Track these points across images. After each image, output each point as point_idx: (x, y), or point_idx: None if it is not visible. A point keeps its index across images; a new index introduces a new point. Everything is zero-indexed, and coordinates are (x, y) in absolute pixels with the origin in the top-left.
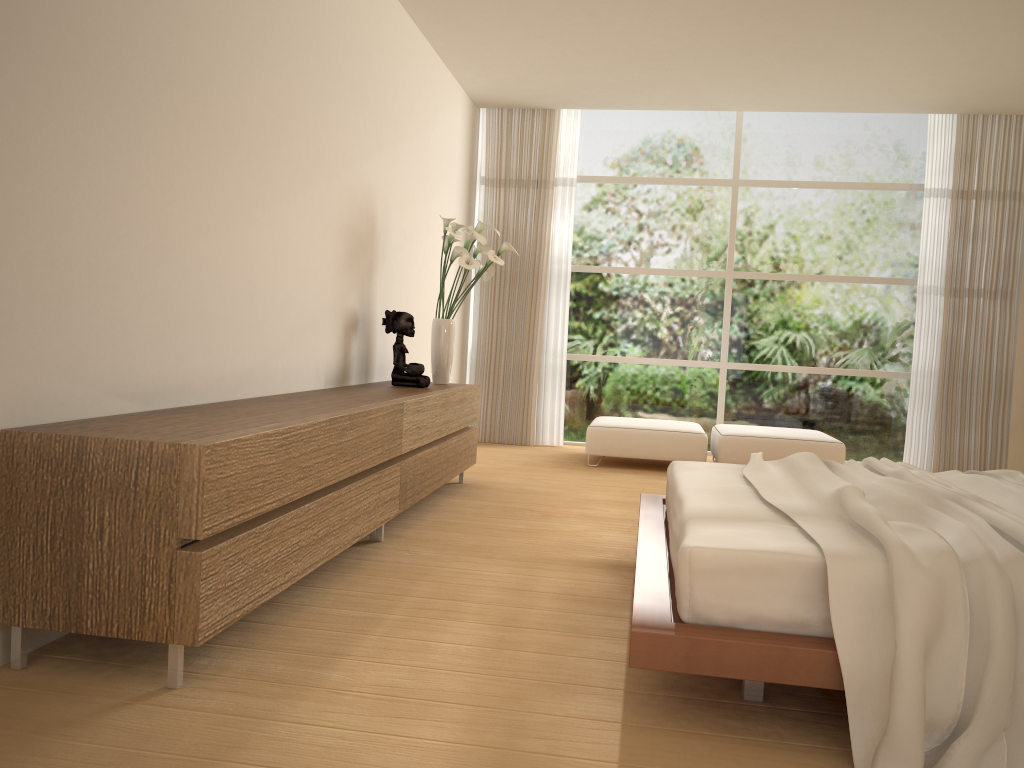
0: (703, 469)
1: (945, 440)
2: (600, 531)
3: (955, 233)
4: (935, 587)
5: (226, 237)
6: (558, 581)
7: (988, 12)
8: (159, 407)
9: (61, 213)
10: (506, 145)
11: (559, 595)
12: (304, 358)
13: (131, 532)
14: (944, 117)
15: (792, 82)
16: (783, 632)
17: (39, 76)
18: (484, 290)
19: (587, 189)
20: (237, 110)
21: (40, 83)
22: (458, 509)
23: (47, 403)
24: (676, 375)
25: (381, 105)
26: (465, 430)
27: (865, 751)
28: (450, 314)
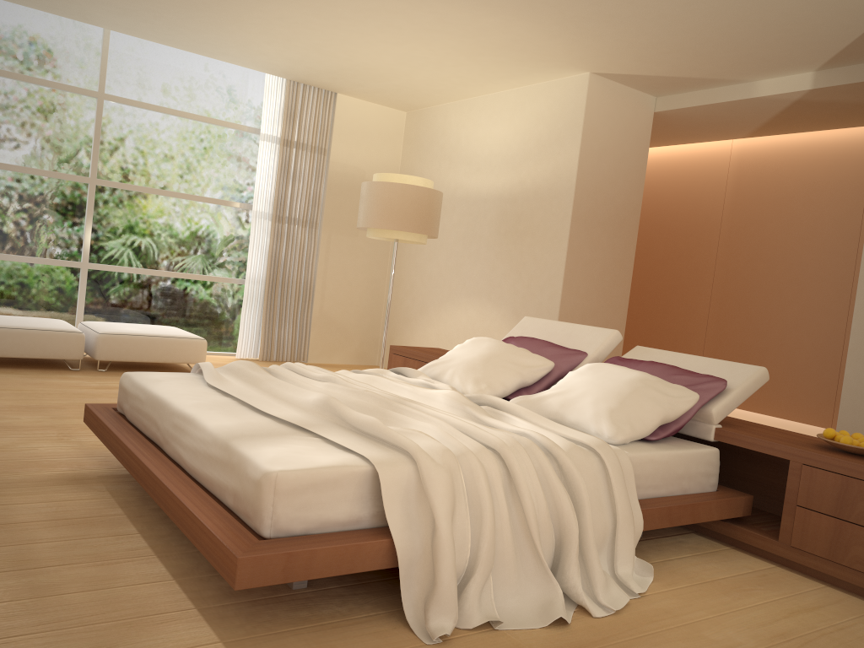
0: (168, 381)
1: (269, 333)
2: (31, 443)
3: (281, 172)
4: (451, 479)
5: None
6: (36, 506)
7: (343, 15)
8: None
9: None
10: None
11: (51, 522)
12: None
13: None
14: (276, 79)
15: (171, 20)
16: (343, 530)
17: None
18: None
19: None
20: None
21: None
22: None
23: None
24: (36, 272)
25: None
26: None
27: (413, 609)
28: None
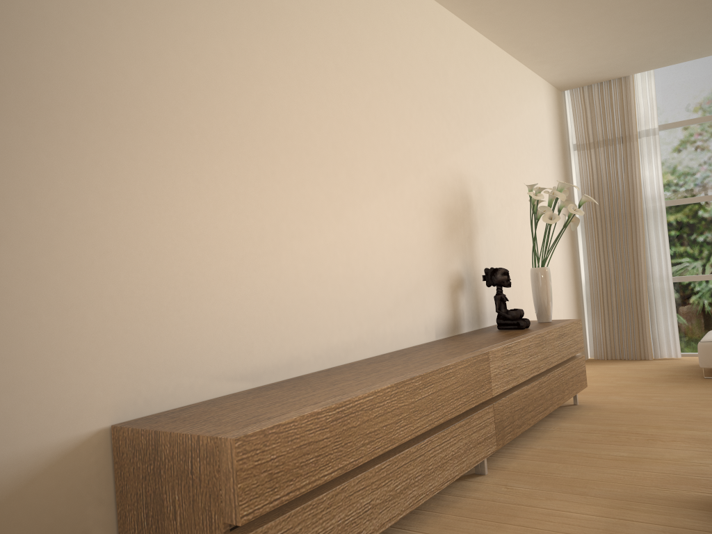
0: None
1: None
2: (708, 458)
3: None
4: None
5: (320, 237)
6: (650, 528)
7: None
8: (269, 382)
9: (155, 246)
10: (590, 115)
11: None
12: (412, 319)
13: (193, 515)
14: None
15: None
16: None
17: (123, 147)
18: (589, 234)
19: (670, 134)
20: (318, 137)
21: (124, 152)
22: (566, 434)
23: (157, 396)
24: None
25: (462, 107)
26: (570, 360)
27: None
28: (544, 263)
